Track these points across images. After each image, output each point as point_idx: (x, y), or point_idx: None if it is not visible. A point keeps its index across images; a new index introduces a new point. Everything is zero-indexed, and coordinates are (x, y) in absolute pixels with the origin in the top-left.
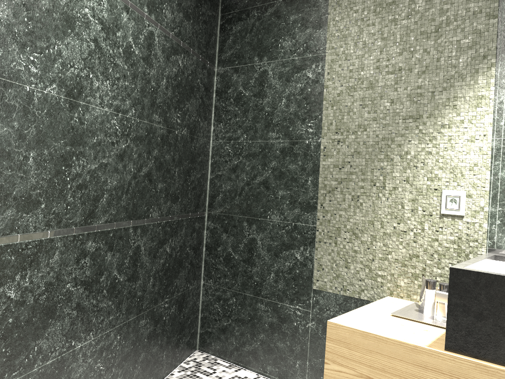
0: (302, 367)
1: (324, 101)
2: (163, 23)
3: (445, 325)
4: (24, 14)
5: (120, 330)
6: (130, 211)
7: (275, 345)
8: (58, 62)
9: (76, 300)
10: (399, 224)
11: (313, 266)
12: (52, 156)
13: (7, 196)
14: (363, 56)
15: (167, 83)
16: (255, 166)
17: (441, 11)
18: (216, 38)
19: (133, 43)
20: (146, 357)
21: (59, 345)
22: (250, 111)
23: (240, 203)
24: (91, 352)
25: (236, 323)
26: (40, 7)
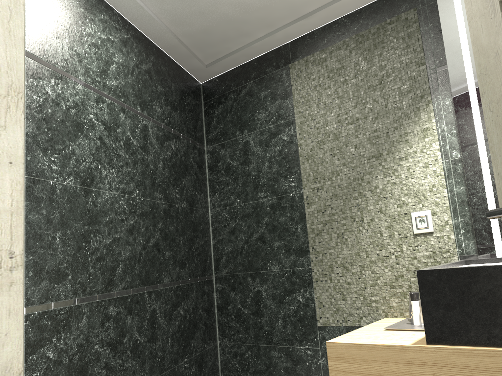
0: None
1: (300, 157)
2: (155, 116)
3: None
4: (45, 126)
5: None
6: (143, 278)
7: None
8: (73, 159)
9: (104, 360)
10: (381, 250)
11: (315, 304)
12: (74, 235)
13: (41, 270)
14: (325, 114)
15: (163, 165)
16: (250, 224)
17: (380, 67)
18: (202, 122)
19: (131, 136)
20: None
21: None
22: (240, 178)
23: (242, 260)
24: None
25: (254, 375)
26: (56, 119)
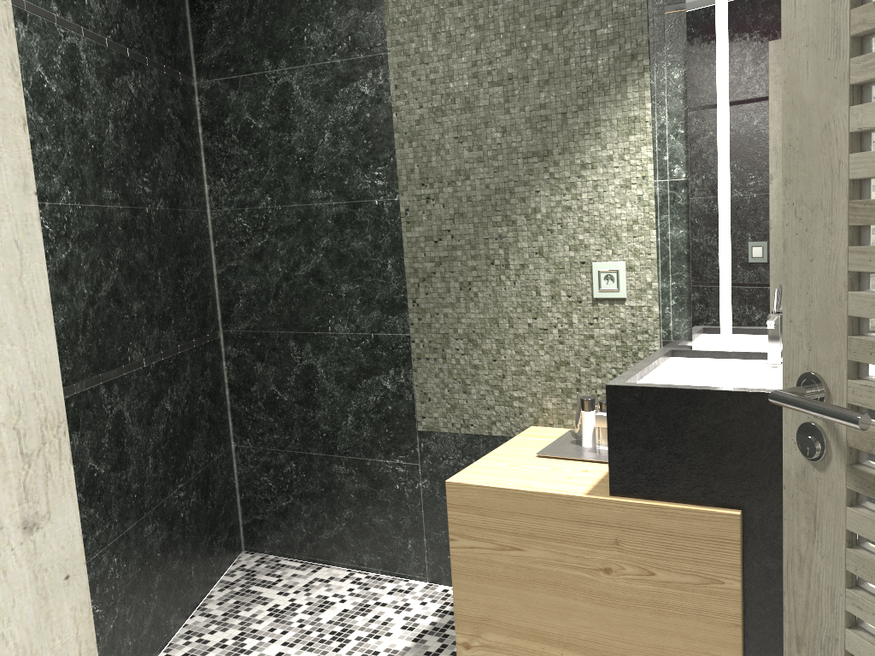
0: (418, 548)
1: (395, 133)
2: (90, 24)
3: None
4: None
5: (116, 549)
6: (95, 360)
7: (371, 522)
8: None
9: None
10: (535, 319)
11: (414, 396)
12: None
13: None
14: (449, 56)
15: (116, 129)
16: (294, 247)
17: None
18: (187, 27)
19: (45, 73)
20: (164, 580)
21: None
22: (271, 156)
23: (279, 310)
24: None
25: (302, 500)
26: None
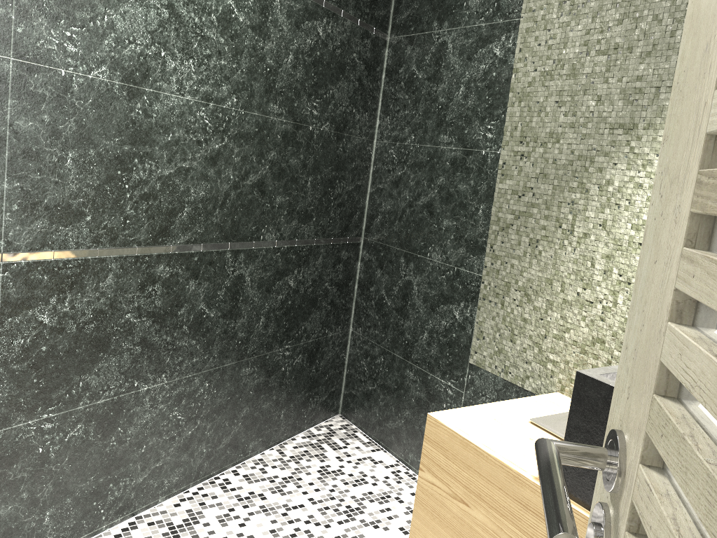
0: None
1: (510, 93)
2: None
3: None
4: None
5: (210, 377)
6: (227, 231)
7: (420, 428)
8: (109, 38)
9: (140, 334)
10: (585, 290)
11: (473, 331)
12: (102, 157)
13: (36, 205)
14: (568, 24)
15: (295, 60)
16: (420, 180)
17: None
18: None
19: (236, 6)
20: (251, 413)
21: (115, 384)
22: (422, 102)
23: (400, 230)
24: (164, 397)
25: (381, 390)
26: None
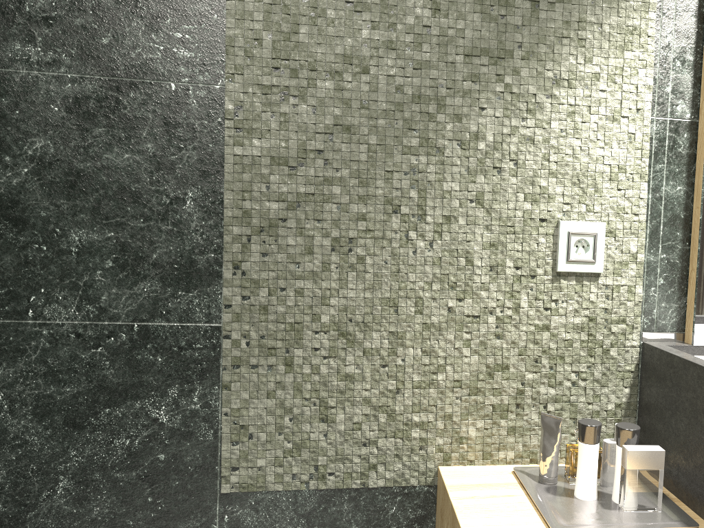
0: None
1: None
2: None
3: (659, 518)
4: None
5: None
6: None
7: None
8: None
9: None
10: (461, 301)
11: (219, 433)
12: None
13: None
14: None
15: None
16: None
17: None
18: None
19: None
20: None
21: None
22: None
23: None
24: None
25: None
26: None
